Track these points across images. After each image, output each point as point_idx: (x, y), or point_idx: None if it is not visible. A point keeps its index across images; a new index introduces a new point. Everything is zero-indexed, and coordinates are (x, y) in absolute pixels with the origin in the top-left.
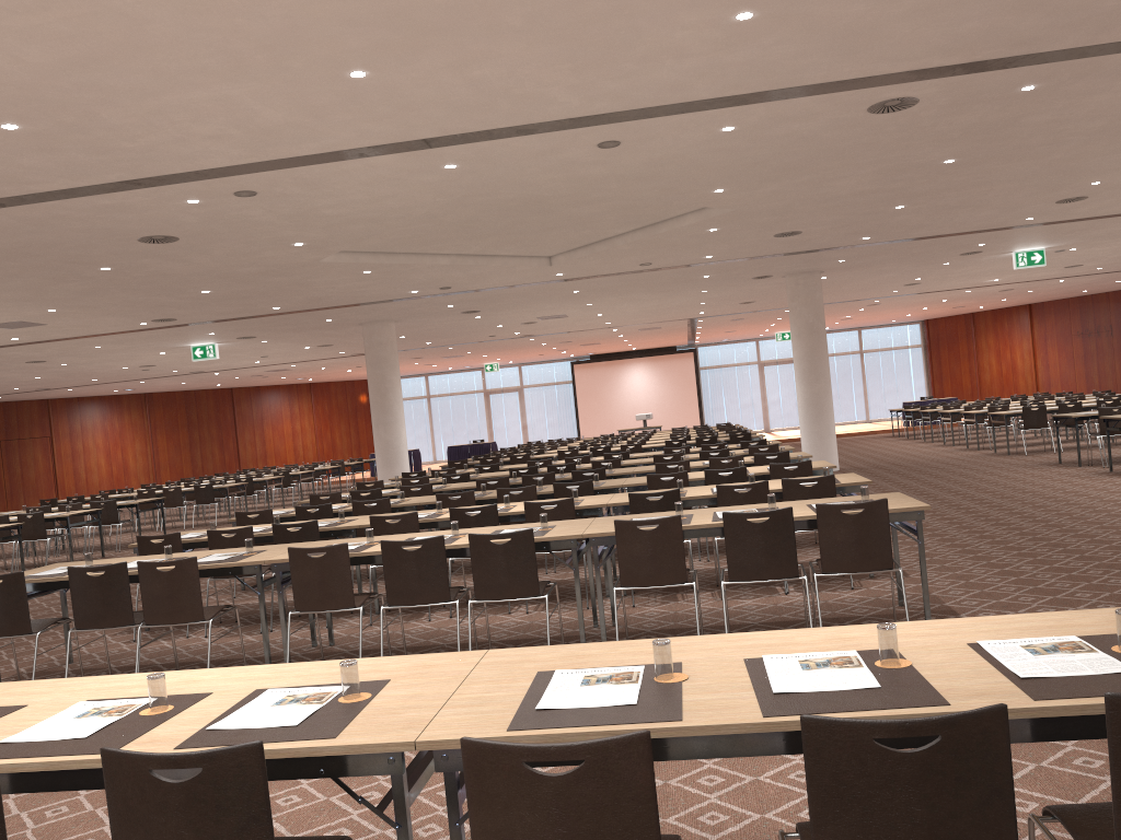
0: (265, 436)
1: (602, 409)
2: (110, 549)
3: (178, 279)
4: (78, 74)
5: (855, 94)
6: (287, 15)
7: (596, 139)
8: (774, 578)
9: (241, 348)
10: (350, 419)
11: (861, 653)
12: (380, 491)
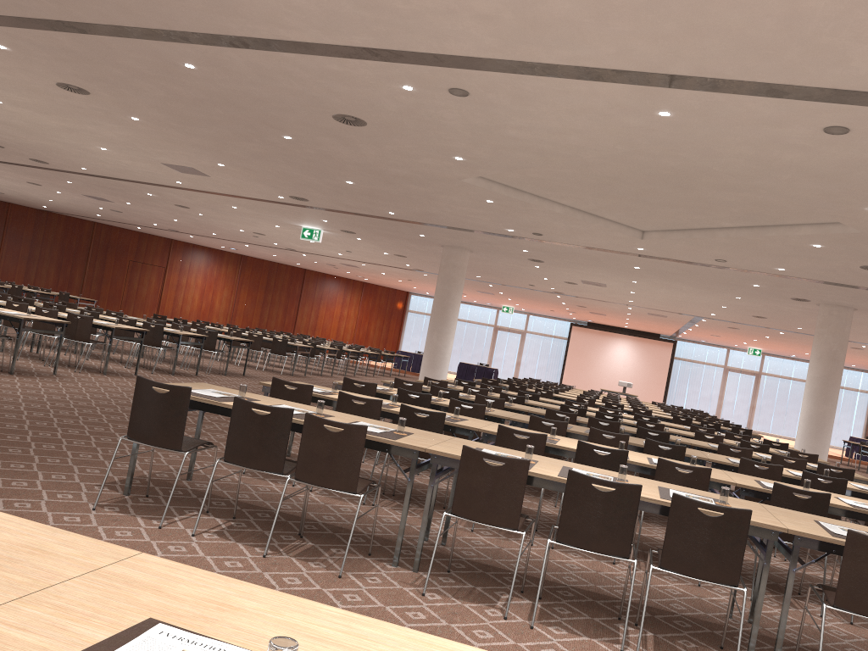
0: (319, 313)
1: (585, 367)
2: (200, 369)
3: (337, 164)
4: None
5: None
6: None
7: (830, 121)
8: None
9: (337, 239)
10: (385, 318)
11: None
12: (458, 393)
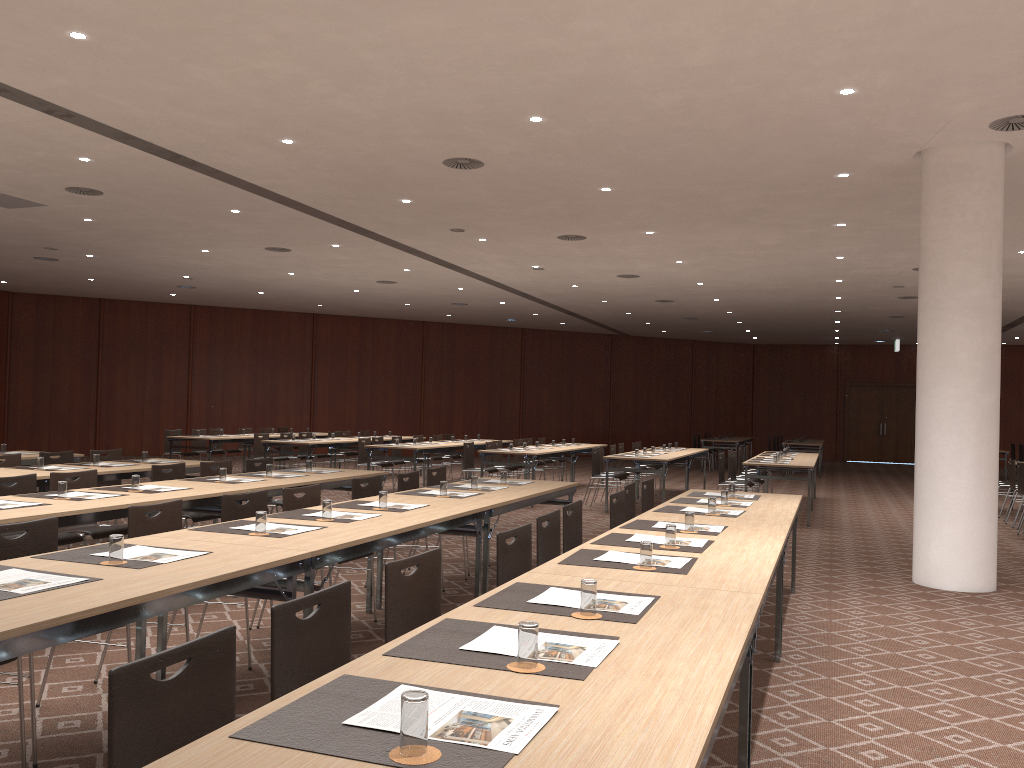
0: None
1: None
2: None
3: None
4: None
5: None
6: None
7: None
8: None
9: None
10: None
11: (580, 666)
12: None
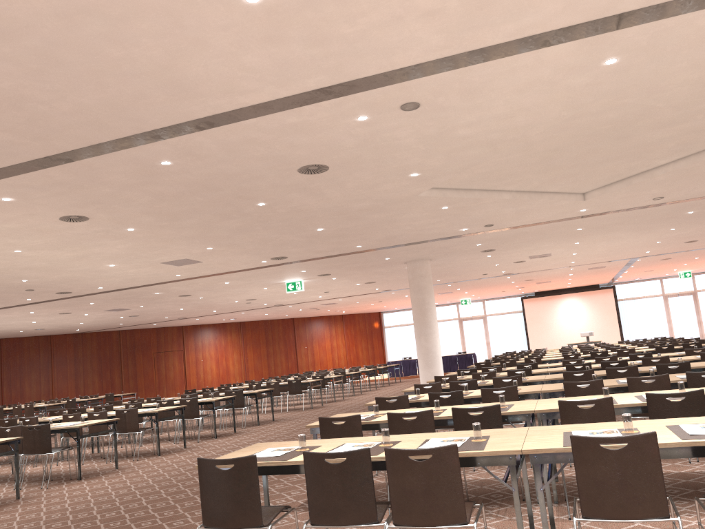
0: (314, 350)
1: (545, 330)
2: (236, 426)
3: (307, 216)
4: None
5: None
6: None
7: None
8: None
9: (316, 284)
10: (368, 339)
11: None
12: (475, 382)
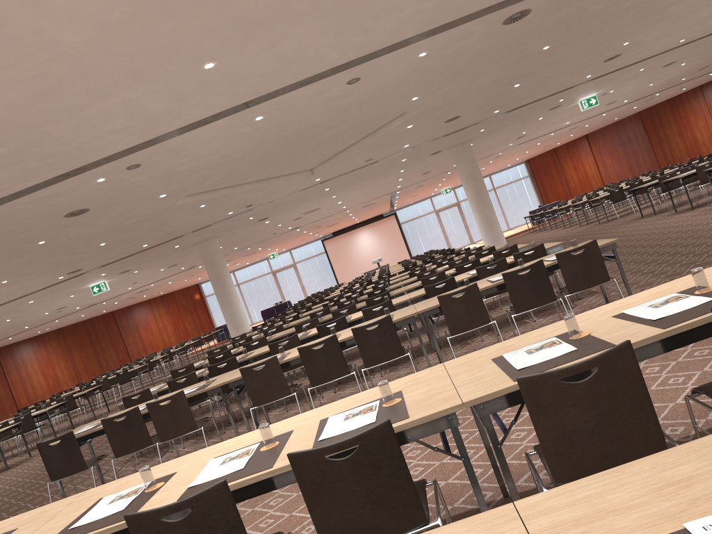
0: (141, 336)
1: (348, 264)
2: (75, 426)
3: (86, 239)
4: (38, 104)
5: (496, 14)
6: (170, 34)
7: (346, 79)
8: (543, 304)
9: (121, 280)
10: (192, 311)
11: (679, 293)
12: (251, 337)
